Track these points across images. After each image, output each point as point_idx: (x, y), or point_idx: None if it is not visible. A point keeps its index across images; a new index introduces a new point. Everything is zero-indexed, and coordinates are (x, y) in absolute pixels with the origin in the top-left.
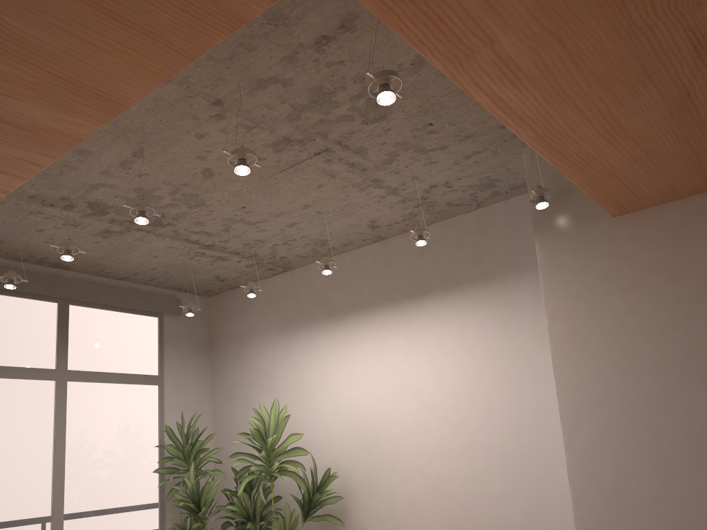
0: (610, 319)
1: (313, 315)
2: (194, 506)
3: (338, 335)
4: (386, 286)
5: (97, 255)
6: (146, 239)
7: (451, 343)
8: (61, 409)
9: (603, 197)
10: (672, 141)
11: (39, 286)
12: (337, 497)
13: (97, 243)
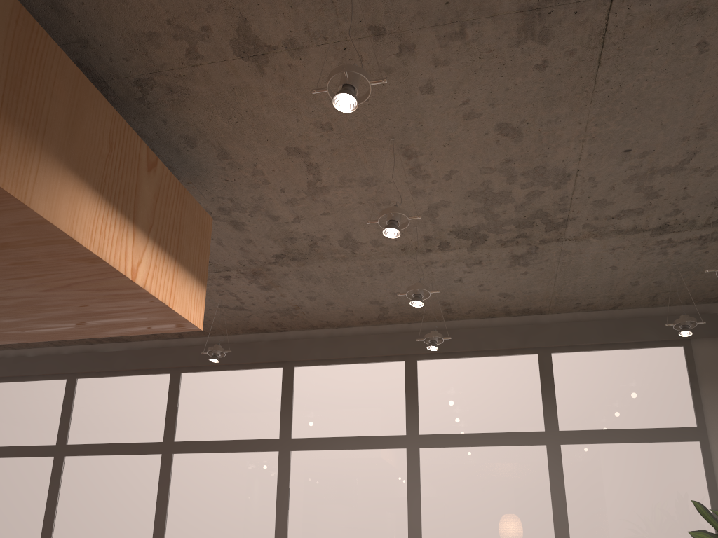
0: None
1: None
2: None
3: None
4: None
5: (548, 288)
6: (568, 250)
7: None
8: (557, 479)
9: None
10: None
11: (511, 339)
12: None
13: (527, 275)
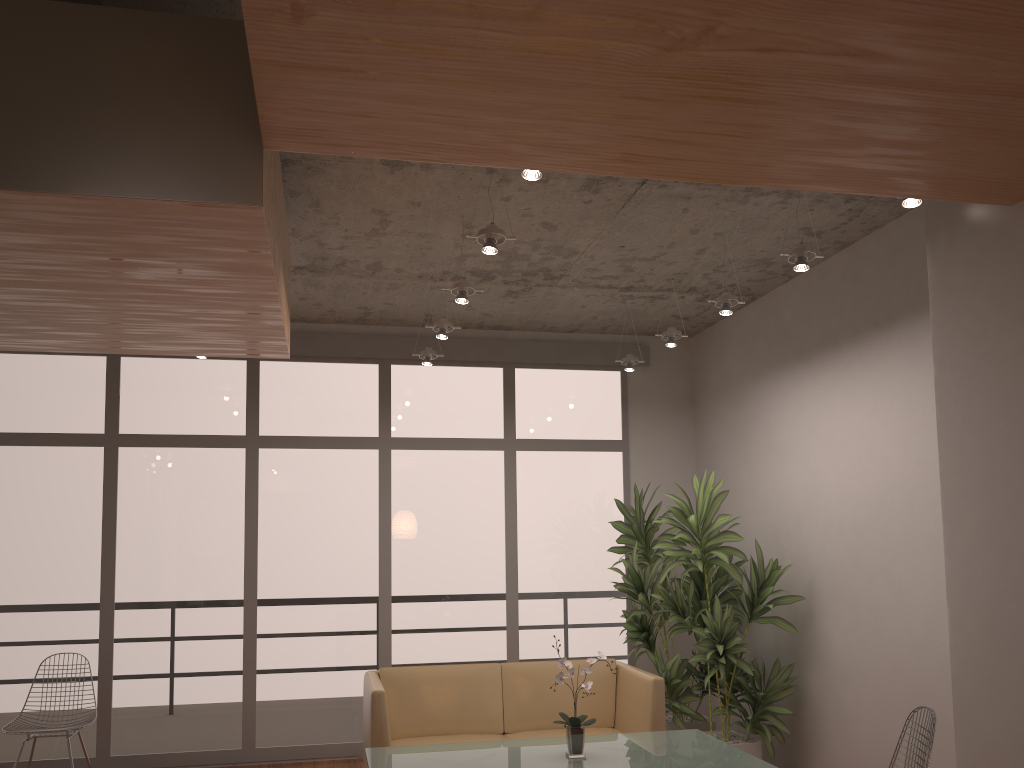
0: (1000, 365)
1: (782, 357)
2: (635, 591)
3: (805, 384)
4: (853, 313)
5: (525, 314)
6: (554, 292)
7: (920, 392)
8: (511, 480)
9: (932, 193)
10: (906, 130)
11: (481, 352)
12: (795, 596)
13: (513, 304)
